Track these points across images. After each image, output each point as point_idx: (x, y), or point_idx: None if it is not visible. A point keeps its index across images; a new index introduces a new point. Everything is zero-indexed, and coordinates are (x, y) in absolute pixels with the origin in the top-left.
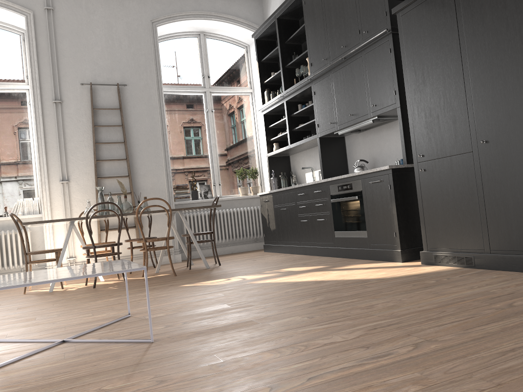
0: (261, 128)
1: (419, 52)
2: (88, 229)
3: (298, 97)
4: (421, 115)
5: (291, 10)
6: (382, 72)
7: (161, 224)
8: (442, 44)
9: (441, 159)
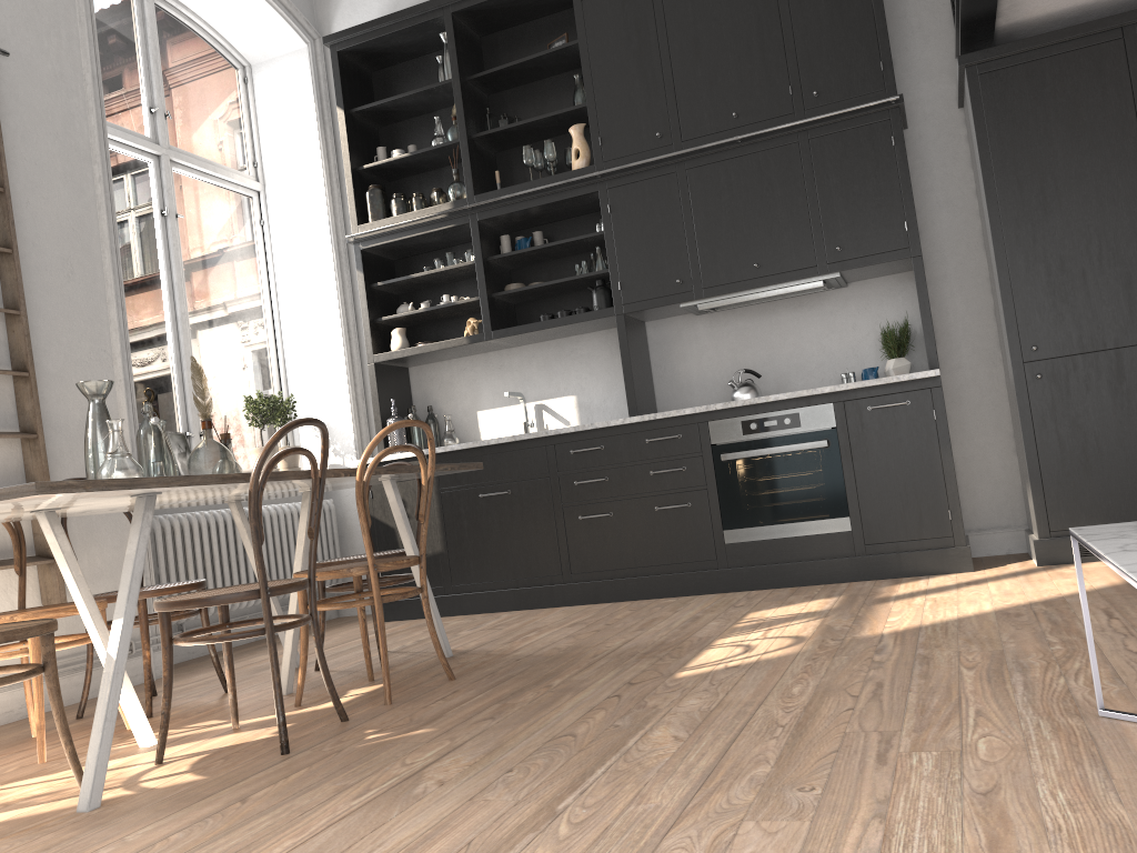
0: (293, 292)
1: (1032, 149)
2: (257, 521)
3: (514, 217)
4: (1034, 269)
5: (500, 5)
6: (866, 181)
7: (111, 551)
8: (1095, 142)
9: (1091, 354)
